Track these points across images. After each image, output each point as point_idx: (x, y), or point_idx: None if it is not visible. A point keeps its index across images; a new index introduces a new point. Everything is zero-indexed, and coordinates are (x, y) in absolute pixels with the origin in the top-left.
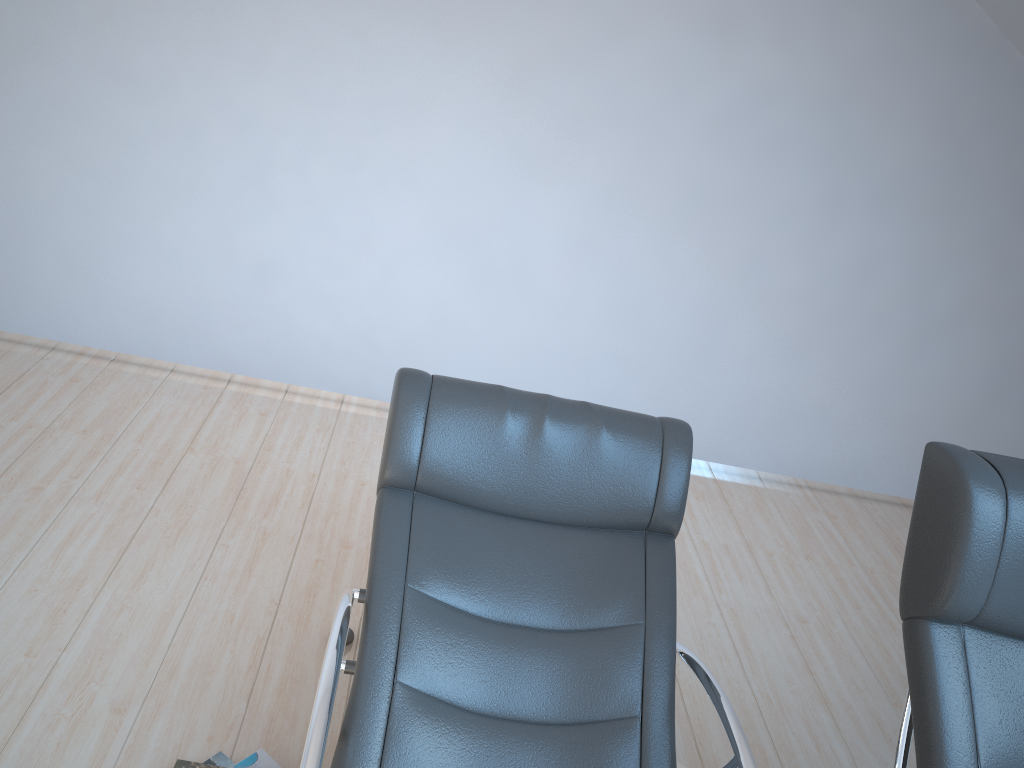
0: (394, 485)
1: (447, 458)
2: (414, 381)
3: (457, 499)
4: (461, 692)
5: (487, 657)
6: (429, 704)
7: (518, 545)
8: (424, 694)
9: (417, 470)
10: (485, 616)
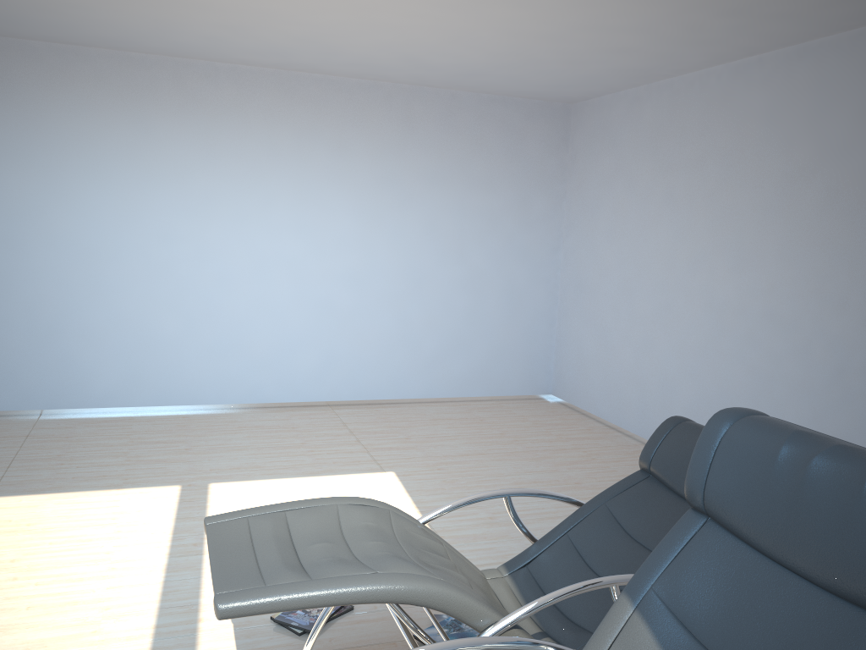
0: (642, 468)
1: (665, 457)
2: (673, 418)
3: (665, 482)
4: (588, 553)
5: (611, 546)
6: (571, 549)
7: (674, 511)
8: (574, 545)
9: (650, 460)
10: (629, 533)
